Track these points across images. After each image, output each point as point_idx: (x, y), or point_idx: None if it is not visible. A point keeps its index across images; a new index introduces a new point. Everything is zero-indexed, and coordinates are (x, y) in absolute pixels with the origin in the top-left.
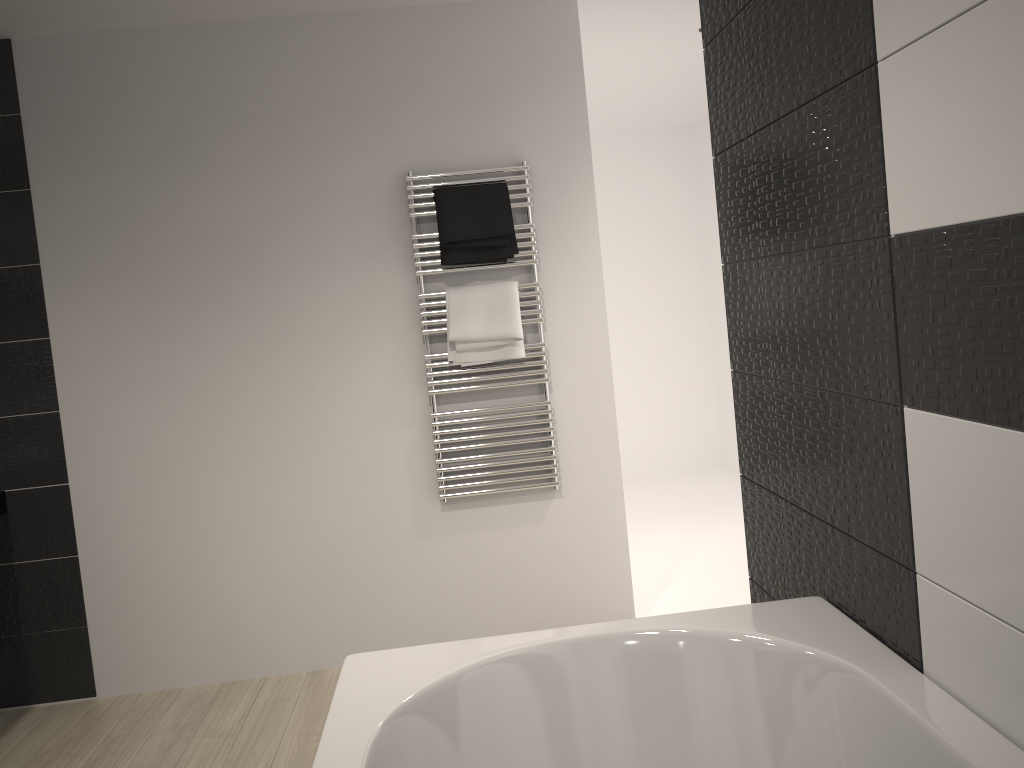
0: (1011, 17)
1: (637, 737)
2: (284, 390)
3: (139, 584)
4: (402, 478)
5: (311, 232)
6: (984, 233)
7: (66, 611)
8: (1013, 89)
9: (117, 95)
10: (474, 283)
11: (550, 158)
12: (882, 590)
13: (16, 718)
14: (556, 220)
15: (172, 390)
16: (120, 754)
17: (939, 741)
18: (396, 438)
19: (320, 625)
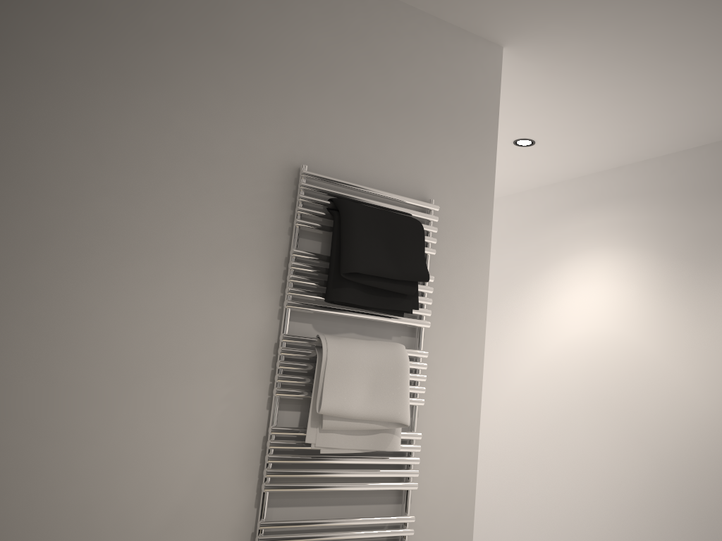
0: None
1: None
2: (20, 454)
3: None
4: None
5: (146, 203)
6: None
7: None
8: None
9: None
10: (349, 335)
11: (455, 206)
12: None
13: None
14: (449, 279)
15: None
16: None
17: None
18: None
19: None
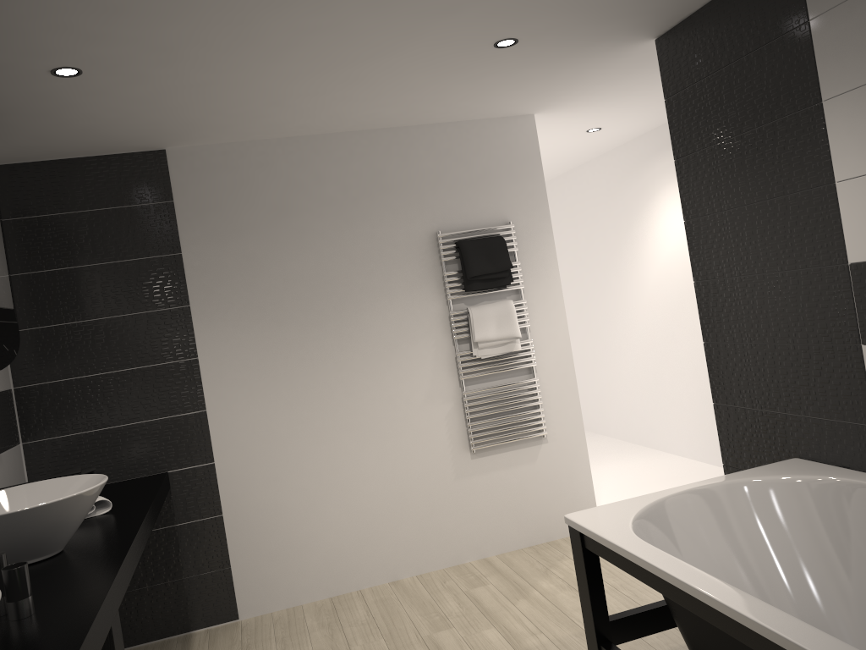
0: None
1: (731, 538)
2: (363, 383)
3: (267, 531)
4: (444, 438)
5: (376, 274)
6: None
7: (215, 557)
8: None
9: (241, 186)
10: (483, 302)
11: (525, 219)
12: (849, 441)
13: (187, 640)
14: (531, 258)
15: (286, 389)
16: (298, 645)
17: None
18: (439, 411)
19: (395, 548)
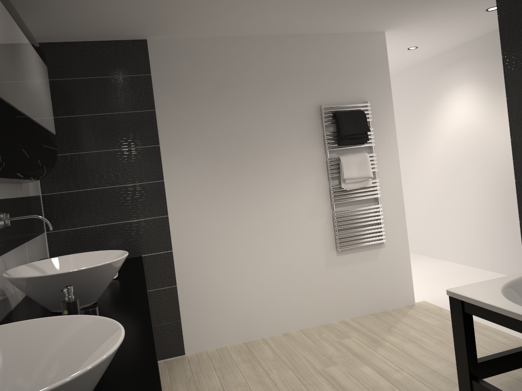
0: None
1: None
2: (269, 203)
3: (205, 298)
4: (320, 241)
5: (280, 131)
6: None
7: (171, 313)
8: None
9: (195, 67)
10: (348, 154)
11: (376, 100)
12: None
13: None
14: (379, 126)
15: (220, 204)
16: (232, 373)
17: None
18: (317, 223)
19: (286, 311)
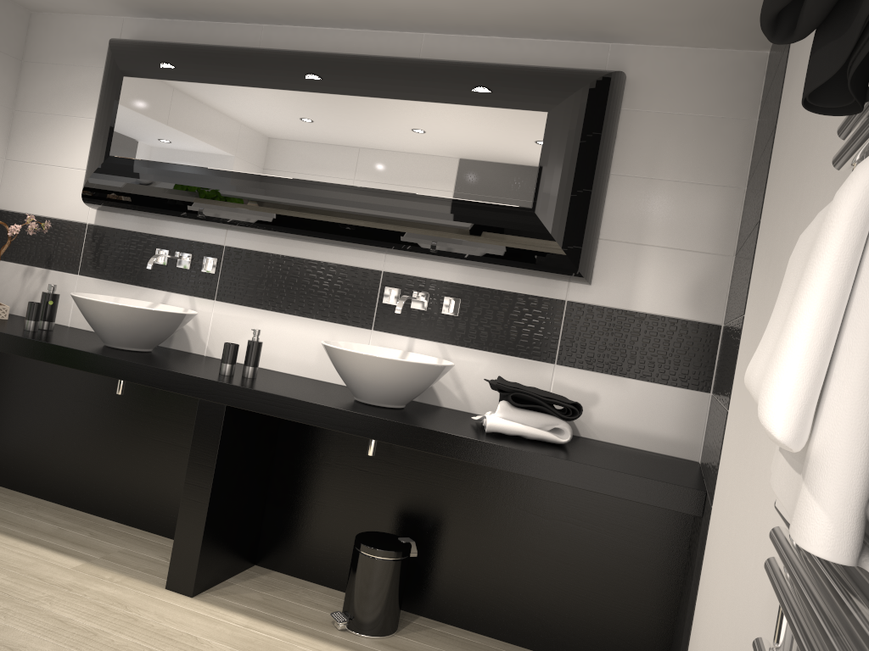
0: None
1: None
2: (760, 452)
3: None
4: None
5: None
6: None
7: None
8: None
9: None
10: None
11: None
12: None
13: None
14: None
15: (743, 410)
16: None
17: None
18: None
19: None
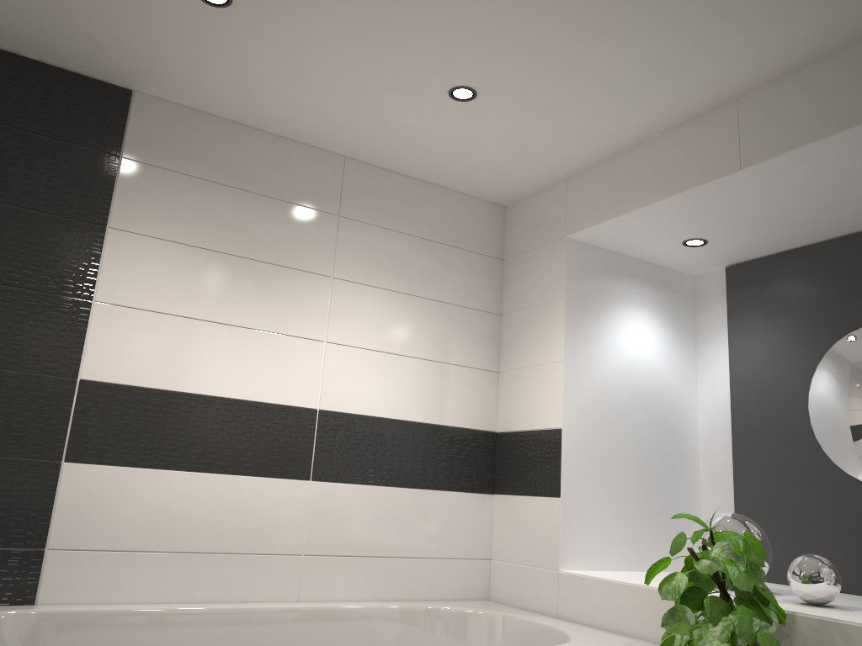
0: (189, 327)
1: None
2: None
3: None
4: None
5: None
6: (155, 393)
7: None
8: (184, 350)
9: None
10: None
11: None
12: None
13: None
14: None
15: None
16: None
17: (108, 611)
18: None
19: None
